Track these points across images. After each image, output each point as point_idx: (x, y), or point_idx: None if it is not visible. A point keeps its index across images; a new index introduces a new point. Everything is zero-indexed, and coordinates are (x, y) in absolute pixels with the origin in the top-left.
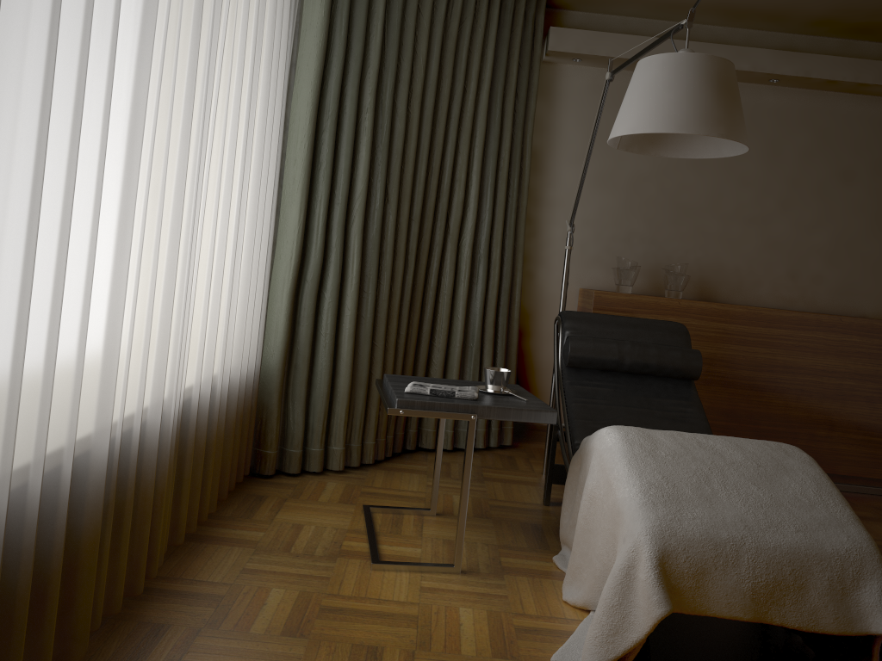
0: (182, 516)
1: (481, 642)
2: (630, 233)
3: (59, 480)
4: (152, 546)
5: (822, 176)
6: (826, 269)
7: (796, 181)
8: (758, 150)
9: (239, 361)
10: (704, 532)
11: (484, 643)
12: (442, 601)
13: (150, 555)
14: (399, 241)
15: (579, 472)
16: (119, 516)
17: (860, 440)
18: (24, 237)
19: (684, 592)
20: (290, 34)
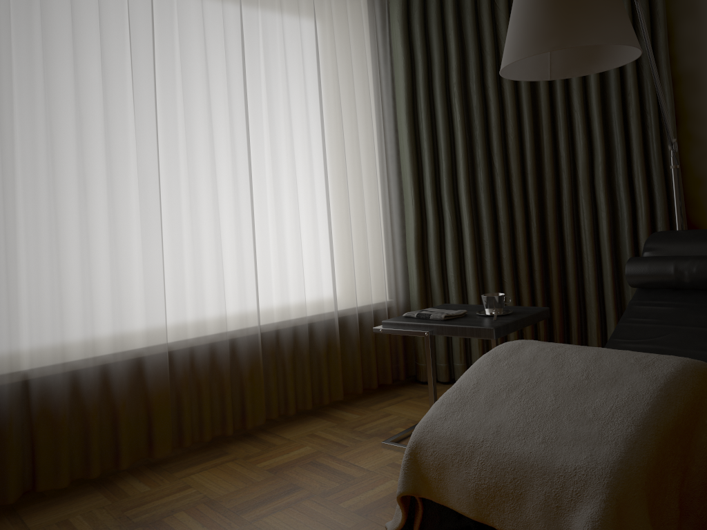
0: (289, 397)
1: (364, 501)
2: None
3: (114, 361)
4: (245, 410)
5: None
6: None
7: None
8: None
9: (353, 300)
10: (454, 431)
11: (365, 502)
12: (389, 473)
13: (245, 415)
14: (513, 193)
15: None
16: (199, 387)
17: None
18: (50, 250)
19: (431, 482)
20: (378, 69)
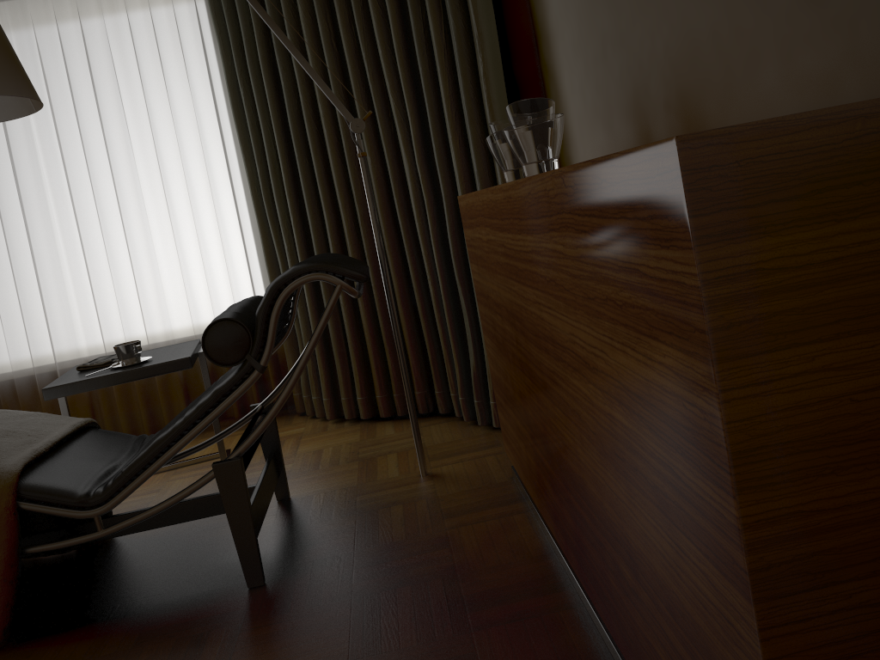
0: (121, 424)
1: None
2: (603, 40)
3: None
4: None
5: None
6: None
7: None
8: None
9: (193, 326)
10: None
11: None
12: None
13: None
14: (335, 189)
15: None
16: None
17: None
18: None
19: None
20: (205, 58)
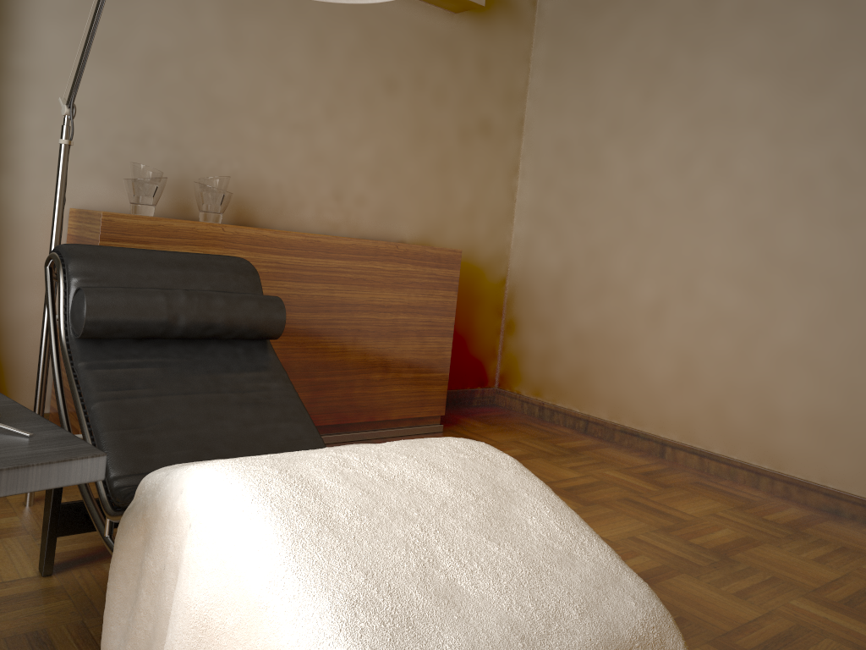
0: None
1: None
2: (145, 132)
3: None
4: None
5: (369, 83)
6: (370, 190)
7: (343, 84)
8: (304, 40)
9: None
10: None
11: None
12: None
13: None
14: None
15: (142, 549)
16: None
17: (412, 378)
18: None
19: None
20: None
